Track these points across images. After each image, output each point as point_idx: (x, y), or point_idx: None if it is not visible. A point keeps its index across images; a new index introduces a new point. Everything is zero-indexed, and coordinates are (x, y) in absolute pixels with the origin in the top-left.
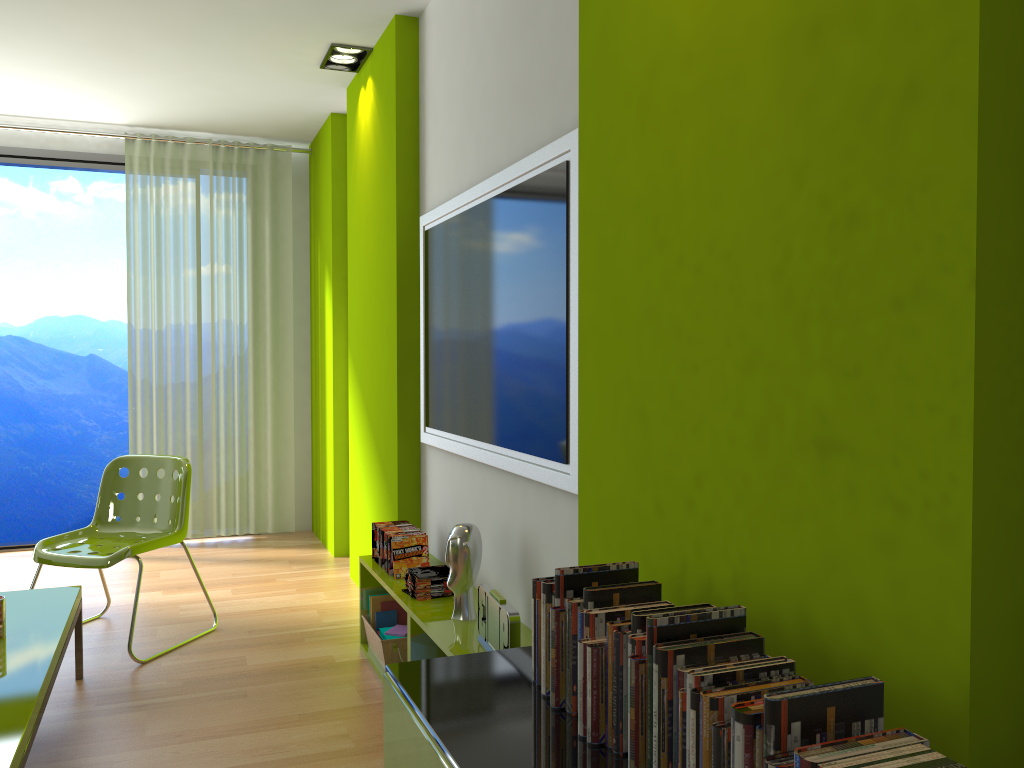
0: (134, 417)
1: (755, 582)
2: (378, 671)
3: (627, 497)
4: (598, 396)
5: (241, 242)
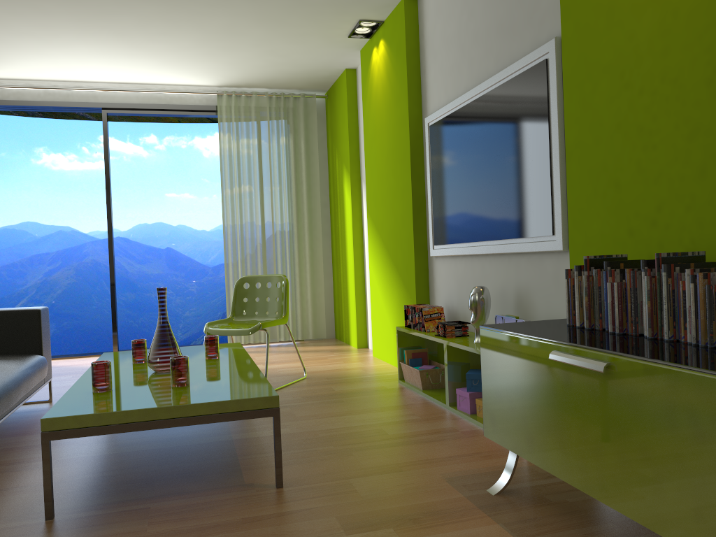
0: (227, 267)
1: (701, 250)
2: (417, 390)
3: (606, 233)
4: (582, 182)
5: (287, 156)
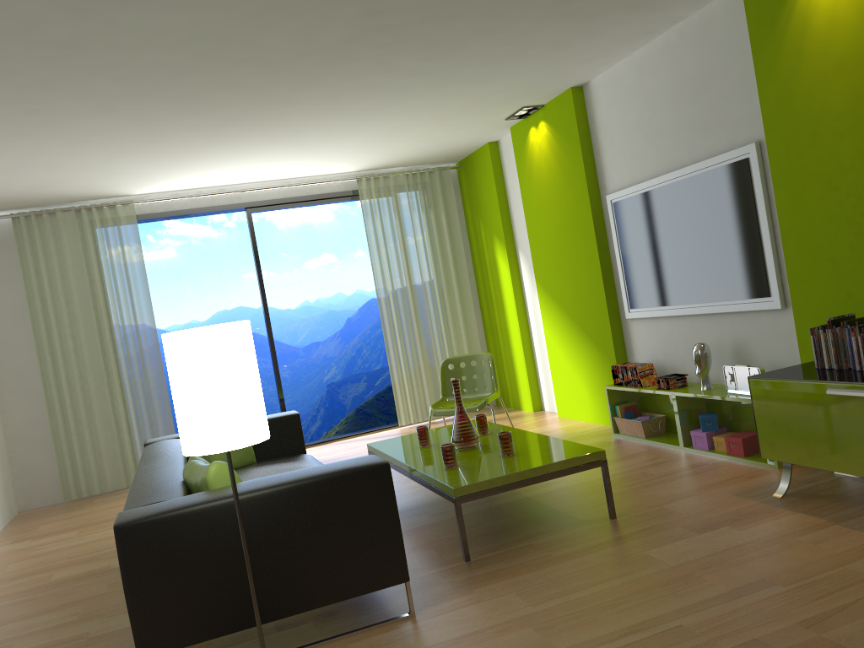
0: (387, 349)
1: None
2: (640, 439)
3: (827, 296)
4: (799, 258)
5: (430, 231)
